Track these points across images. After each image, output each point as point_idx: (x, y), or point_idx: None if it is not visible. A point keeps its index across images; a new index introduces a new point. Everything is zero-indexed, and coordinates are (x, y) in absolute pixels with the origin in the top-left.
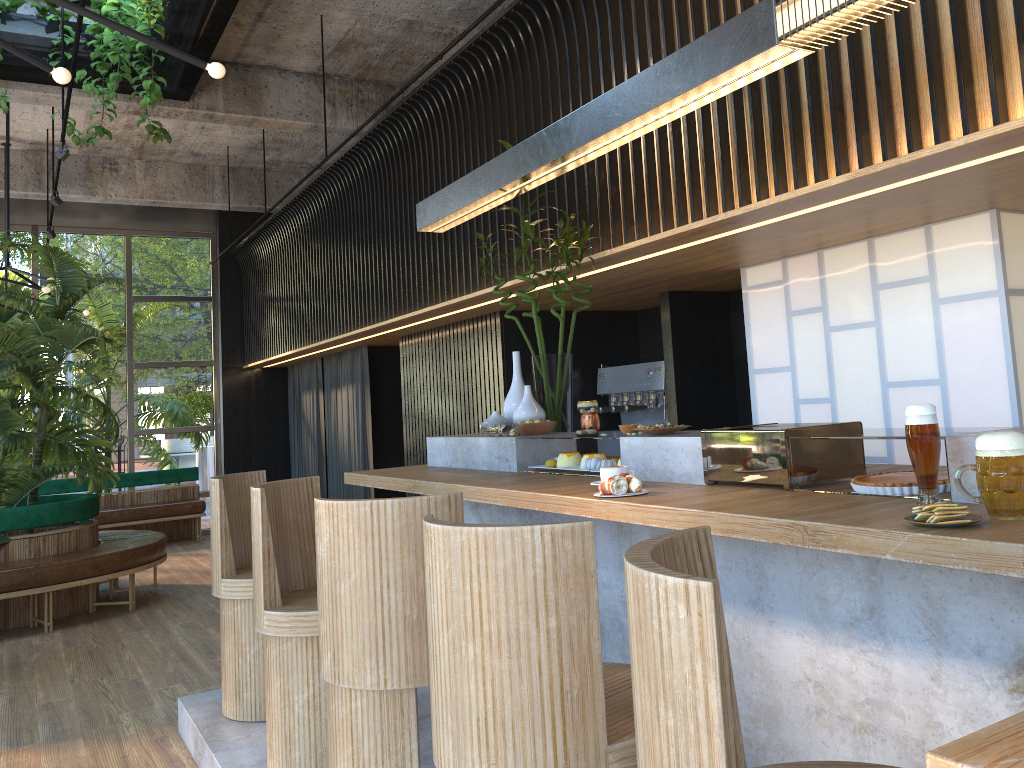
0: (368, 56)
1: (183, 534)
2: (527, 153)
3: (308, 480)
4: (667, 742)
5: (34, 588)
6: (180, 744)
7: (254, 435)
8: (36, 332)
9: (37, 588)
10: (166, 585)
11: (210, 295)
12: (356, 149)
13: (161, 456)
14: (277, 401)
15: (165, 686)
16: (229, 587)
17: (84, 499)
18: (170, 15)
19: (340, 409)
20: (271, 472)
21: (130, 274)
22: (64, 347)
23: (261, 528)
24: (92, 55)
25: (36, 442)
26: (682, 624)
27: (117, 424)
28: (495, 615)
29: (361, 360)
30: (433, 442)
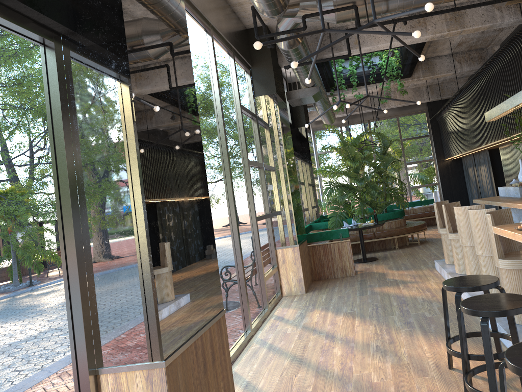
0: (469, 44)
1: (432, 223)
2: (508, 103)
3: (456, 202)
4: (489, 236)
5: (391, 236)
6: (436, 271)
7: (452, 185)
8: (378, 160)
9: (392, 236)
10: (428, 238)
11: (428, 134)
12: (469, 82)
13: (420, 195)
14: (459, 171)
15: (431, 261)
16: (441, 230)
17: (400, 211)
18: (402, 61)
19: (482, 174)
20: (461, 199)
21: (400, 131)
22: (386, 163)
23: (445, 214)
24: (381, 73)
25: (384, 194)
26: (488, 220)
27: (405, 186)
28: (479, 225)
29: (486, 155)
30: (499, 189)
